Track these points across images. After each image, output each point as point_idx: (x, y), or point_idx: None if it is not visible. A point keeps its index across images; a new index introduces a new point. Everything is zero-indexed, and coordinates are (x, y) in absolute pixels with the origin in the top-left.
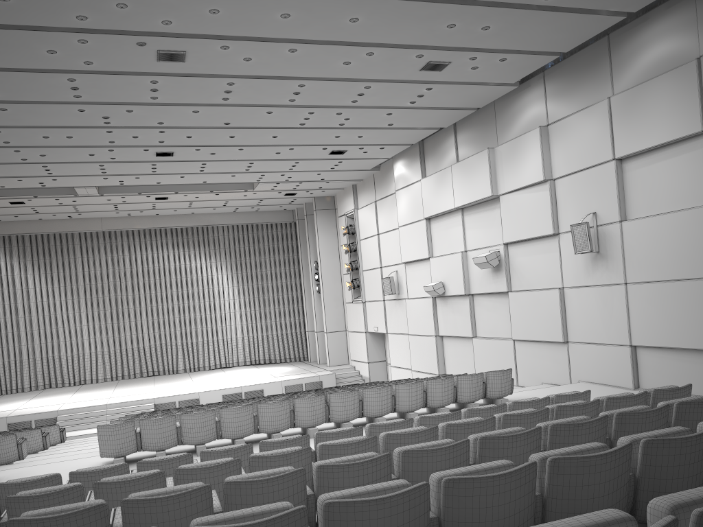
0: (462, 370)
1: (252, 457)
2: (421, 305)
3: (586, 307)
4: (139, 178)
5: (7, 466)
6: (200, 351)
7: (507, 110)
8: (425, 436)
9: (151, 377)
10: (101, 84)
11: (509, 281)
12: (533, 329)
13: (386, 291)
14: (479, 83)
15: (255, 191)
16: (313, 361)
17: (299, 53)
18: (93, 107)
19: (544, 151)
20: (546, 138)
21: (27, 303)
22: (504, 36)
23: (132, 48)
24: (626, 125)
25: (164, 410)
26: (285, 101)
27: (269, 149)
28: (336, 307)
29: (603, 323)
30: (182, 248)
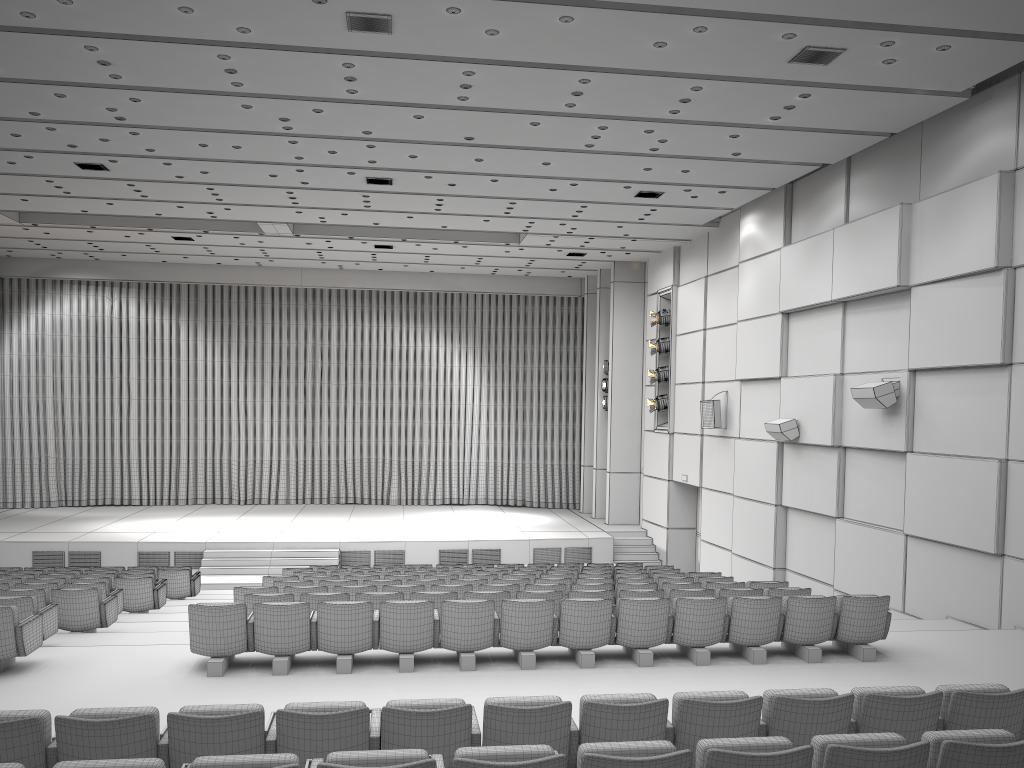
0: (813, 567)
1: (322, 766)
2: (759, 452)
3: None
4: (346, 215)
5: (79, 636)
6: (424, 476)
7: (944, 140)
8: None
9: (350, 506)
10: (269, 65)
11: (910, 435)
12: (942, 522)
13: (705, 422)
14: (896, 89)
15: (522, 245)
16: (586, 513)
17: (578, 24)
18: (263, 102)
19: (1003, 217)
20: (1010, 194)
21: (193, 381)
22: (949, 2)
23: (307, 7)
24: None
25: (343, 566)
26: (560, 106)
27: (538, 182)
28: (629, 434)
29: None
30: (413, 322)
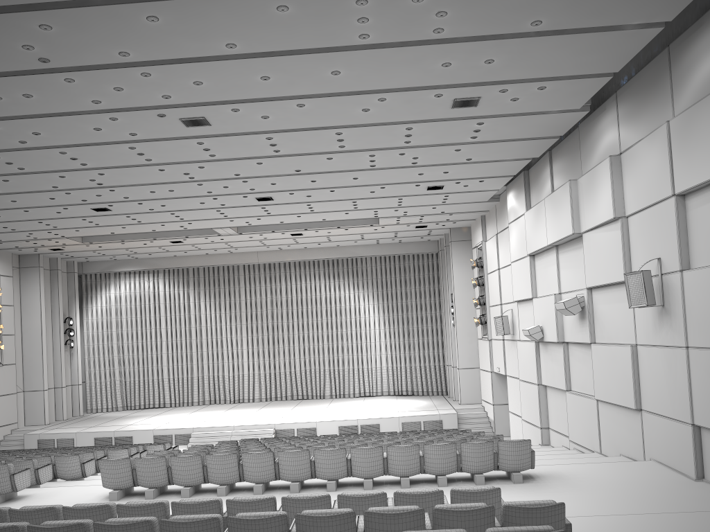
0: (561, 426)
1: (28, 526)
2: (527, 349)
3: (655, 370)
4: (260, 219)
5: (67, 482)
6: (346, 379)
7: (588, 137)
8: (199, 526)
9: (299, 401)
10: (158, 148)
11: (592, 331)
12: (610, 389)
13: (498, 331)
14: (537, 112)
15: (382, 225)
16: (452, 397)
17: (309, 106)
18: (169, 166)
19: (615, 185)
20: (618, 169)
21: (198, 327)
22: (519, 65)
23: (157, 119)
24: (683, 154)
25: (261, 438)
26: (336, 147)
27: (360, 189)
28: (470, 342)
29: (669, 393)
30: (332, 279)
